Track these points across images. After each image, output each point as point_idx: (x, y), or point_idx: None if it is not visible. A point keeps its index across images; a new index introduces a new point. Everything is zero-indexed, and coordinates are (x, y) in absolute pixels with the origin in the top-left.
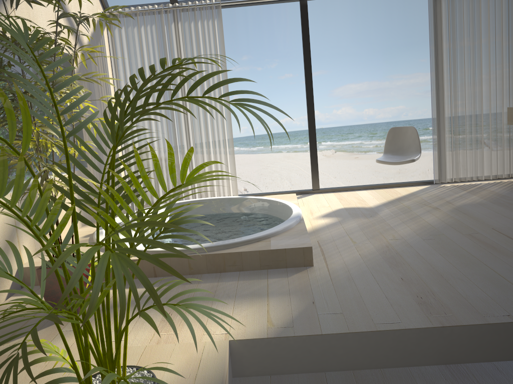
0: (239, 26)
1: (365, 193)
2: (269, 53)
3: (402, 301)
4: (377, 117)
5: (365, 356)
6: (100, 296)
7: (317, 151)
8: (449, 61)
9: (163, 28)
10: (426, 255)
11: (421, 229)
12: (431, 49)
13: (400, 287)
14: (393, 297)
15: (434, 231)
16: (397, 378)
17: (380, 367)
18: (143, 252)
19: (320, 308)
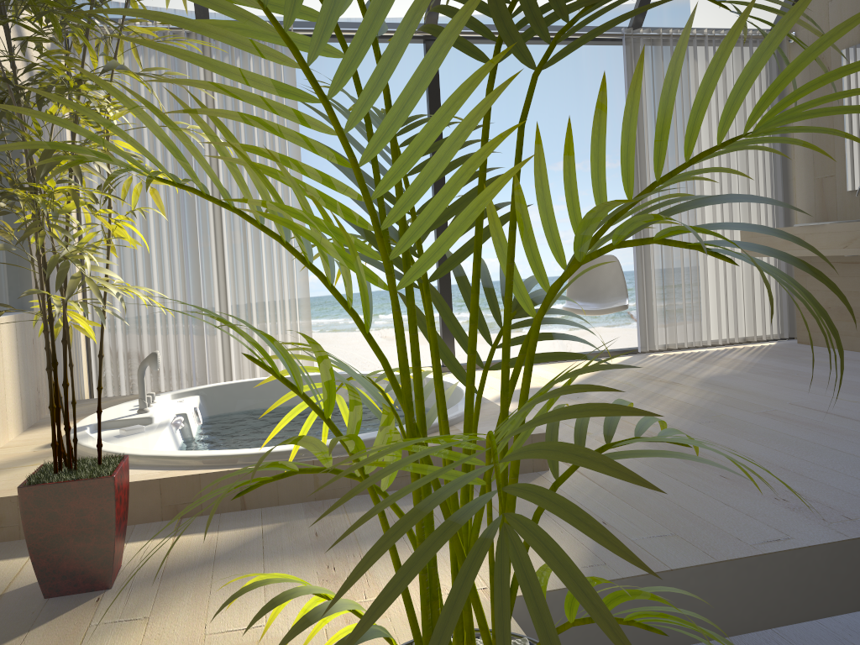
0: None
1: (537, 369)
2: None
3: (757, 507)
4: (469, 274)
5: (747, 606)
6: (543, 407)
7: (372, 330)
8: None
9: (182, 63)
10: (725, 442)
11: (679, 409)
12: None
13: (733, 488)
14: (736, 503)
15: (704, 411)
16: (813, 641)
17: (771, 626)
18: (769, 249)
19: (626, 530)
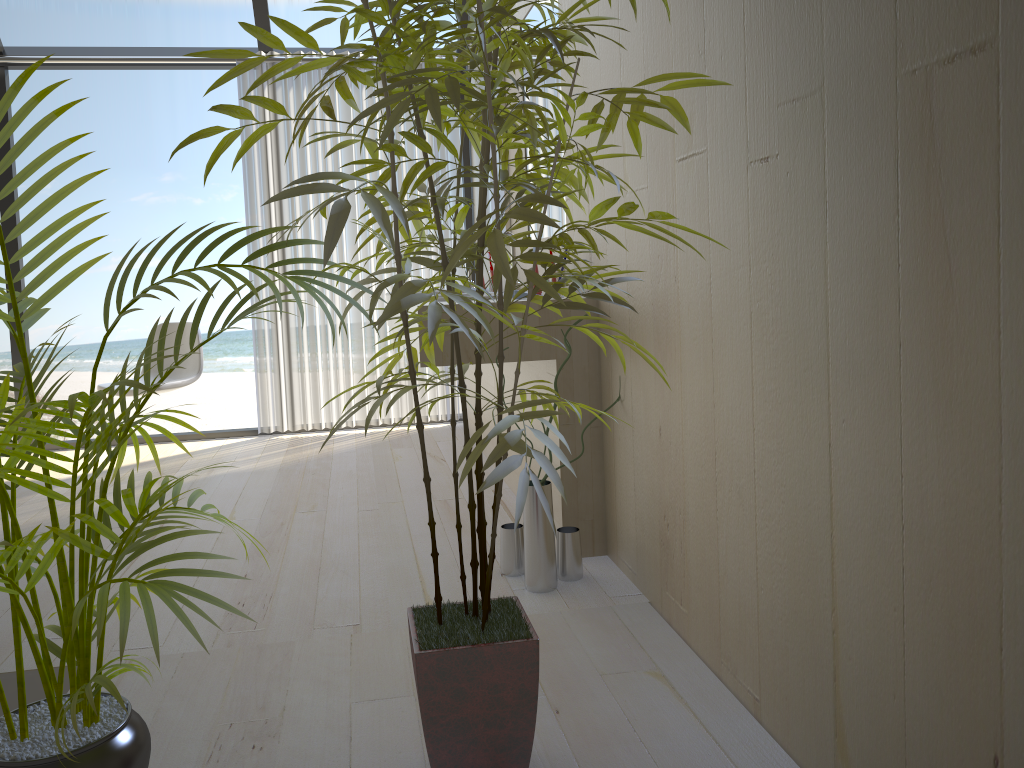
0: (157, 113)
1: None
2: (221, 172)
3: None
4: None
5: None
6: None
7: None
8: (282, 203)
9: None
10: None
11: (44, 521)
12: (249, 179)
13: None
14: None
15: None
16: None
17: None
18: None
19: None
